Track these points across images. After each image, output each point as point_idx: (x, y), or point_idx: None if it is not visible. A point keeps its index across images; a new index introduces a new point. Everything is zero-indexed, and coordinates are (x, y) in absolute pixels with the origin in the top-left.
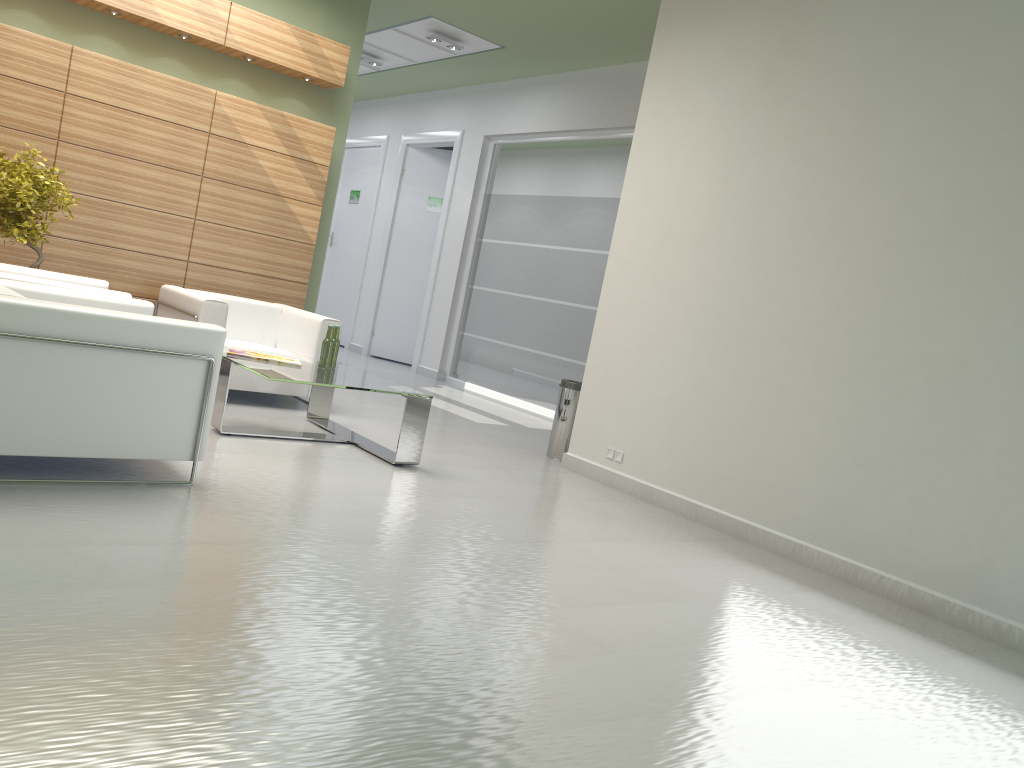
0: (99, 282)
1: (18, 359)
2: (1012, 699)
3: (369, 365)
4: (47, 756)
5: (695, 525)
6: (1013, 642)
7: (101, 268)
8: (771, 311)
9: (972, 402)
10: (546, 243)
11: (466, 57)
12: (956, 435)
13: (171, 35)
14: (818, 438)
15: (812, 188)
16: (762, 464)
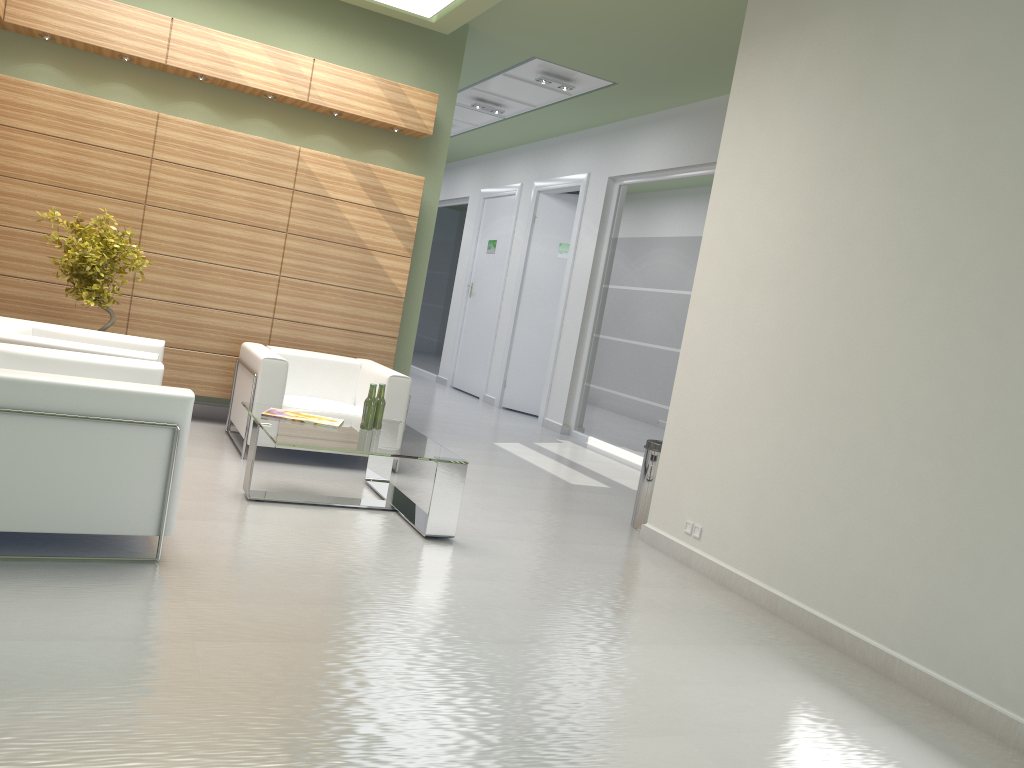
0: (155, 342)
1: None
2: None
3: (493, 418)
4: None
5: (771, 621)
6: None
7: (187, 327)
8: (860, 363)
9: None
10: (668, 287)
11: (582, 97)
12: None
13: (259, 96)
14: (914, 522)
15: (907, 213)
16: (850, 551)
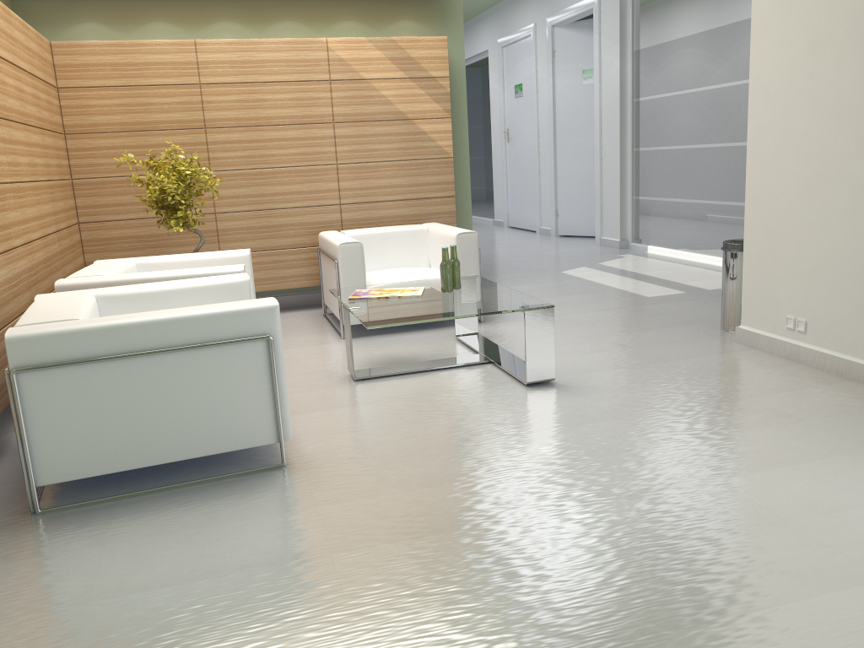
0: (241, 252)
1: (72, 385)
2: None
3: (553, 248)
4: None
5: None
6: None
7: (268, 230)
8: None
9: None
10: (702, 85)
11: None
12: None
13: None
14: None
15: None
16: None
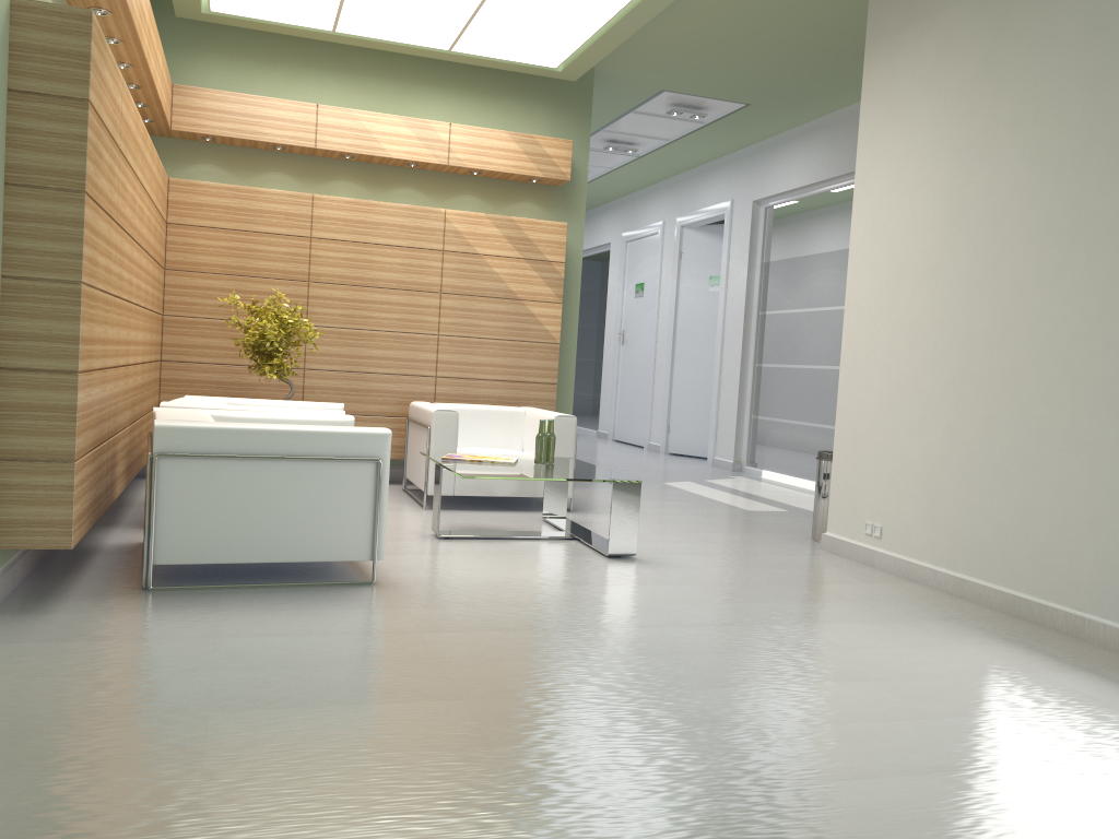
0: (335, 405)
1: (202, 476)
2: None
3: (660, 463)
4: (76, 798)
5: (958, 603)
6: None
7: (357, 393)
8: (1018, 338)
9: None
10: (827, 305)
11: (716, 123)
12: None
13: (402, 166)
14: (1088, 483)
15: (1045, 185)
16: (1028, 523)
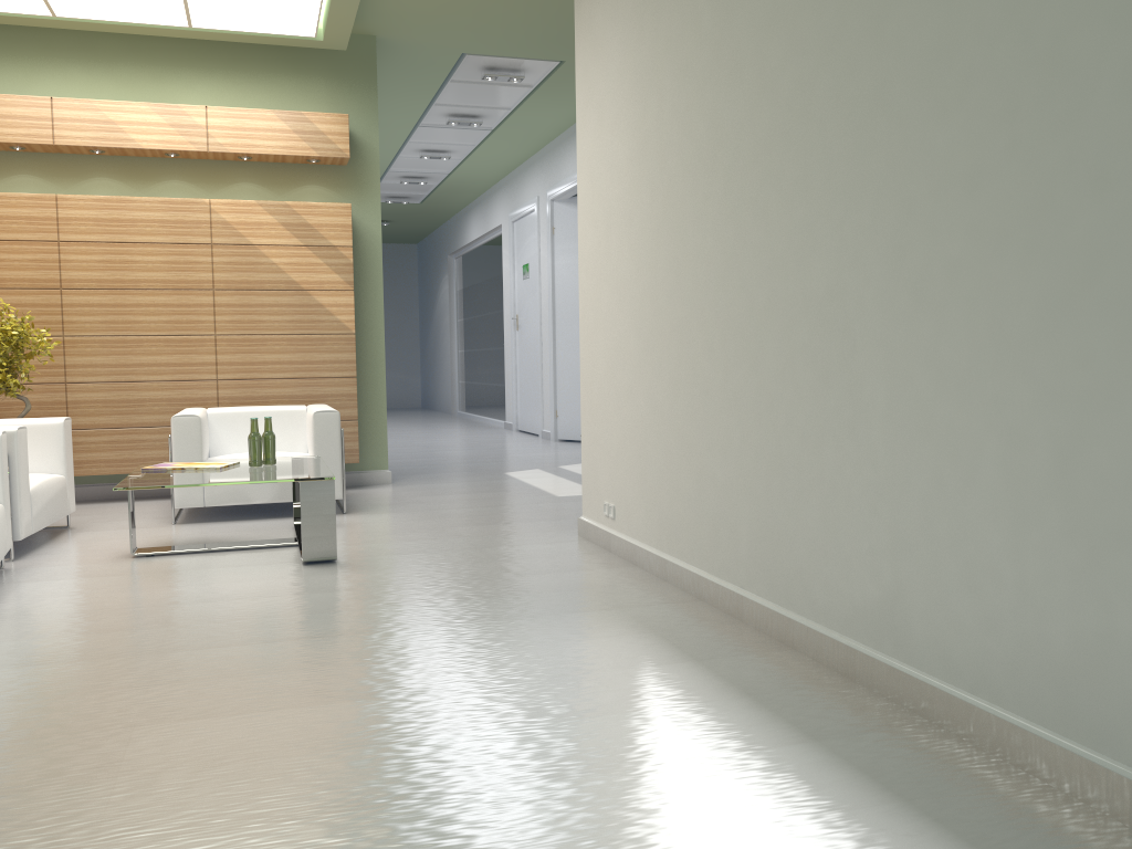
0: (54, 420)
1: None
2: (753, 812)
3: (534, 451)
4: None
5: (653, 587)
6: (935, 713)
7: (129, 405)
8: (685, 285)
9: (852, 347)
10: None
11: (544, 86)
12: (845, 401)
13: (164, 157)
14: (739, 443)
15: (693, 108)
16: (704, 492)
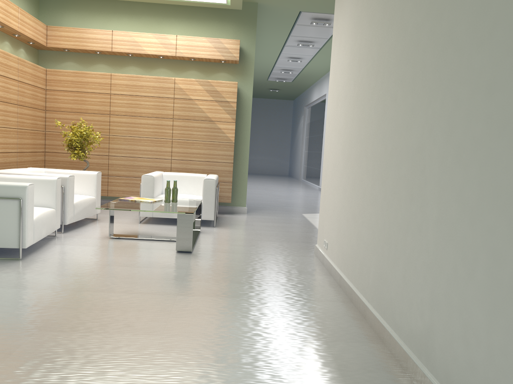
0: (93, 172)
1: None
2: None
3: None
4: None
5: (331, 290)
6: None
7: (133, 167)
8: (362, 134)
9: (425, 181)
10: None
11: None
12: (419, 212)
13: (158, 58)
14: (374, 224)
15: (373, 40)
16: (359, 246)
